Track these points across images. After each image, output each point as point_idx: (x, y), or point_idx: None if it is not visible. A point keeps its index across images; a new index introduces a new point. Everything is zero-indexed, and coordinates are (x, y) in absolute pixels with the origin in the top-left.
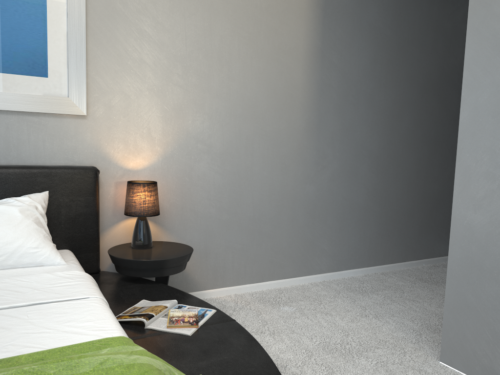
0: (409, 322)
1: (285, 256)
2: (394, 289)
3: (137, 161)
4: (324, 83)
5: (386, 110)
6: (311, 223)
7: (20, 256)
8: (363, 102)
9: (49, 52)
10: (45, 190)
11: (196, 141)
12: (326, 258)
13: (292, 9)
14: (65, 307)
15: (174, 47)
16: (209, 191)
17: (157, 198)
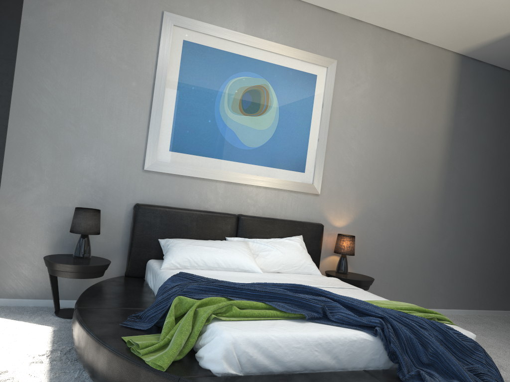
0: (505, 340)
1: (415, 293)
2: (490, 324)
3: (340, 222)
4: (449, 181)
5: (488, 201)
6: (433, 273)
7: (303, 267)
8: (473, 195)
9: (307, 159)
10: (300, 234)
11: (371, 213)
12: (441, 298)
13: (433, 135)
14: (355, 290)
15: (366, 157)
16: (375, 244)
17: (354, 245)
